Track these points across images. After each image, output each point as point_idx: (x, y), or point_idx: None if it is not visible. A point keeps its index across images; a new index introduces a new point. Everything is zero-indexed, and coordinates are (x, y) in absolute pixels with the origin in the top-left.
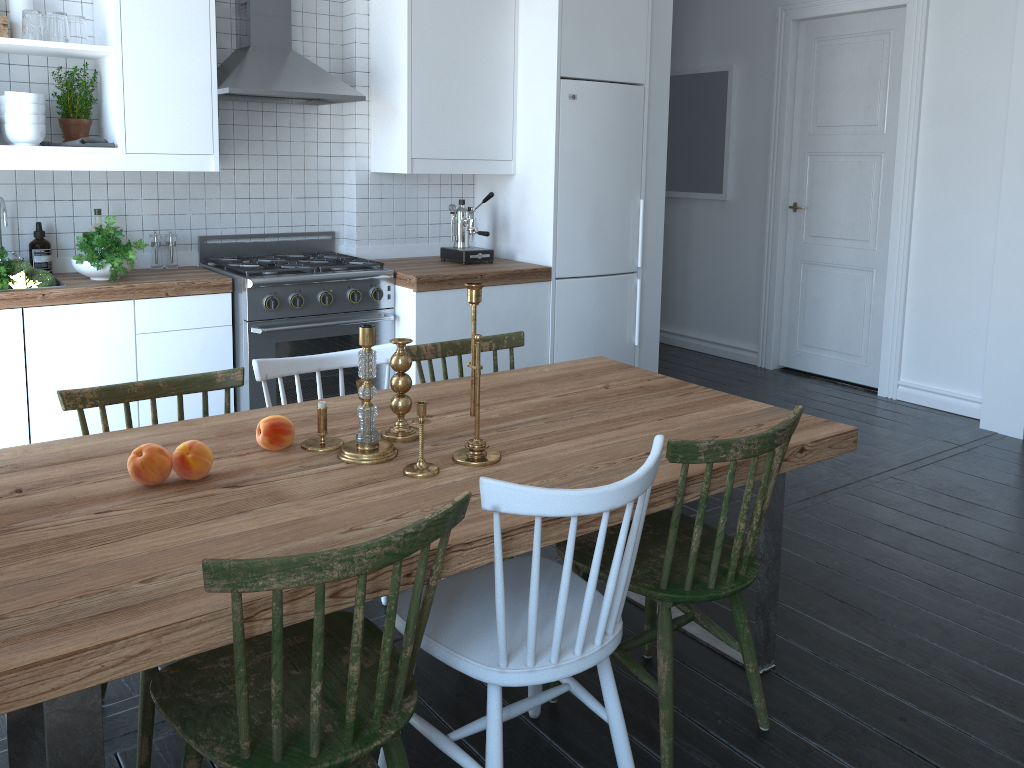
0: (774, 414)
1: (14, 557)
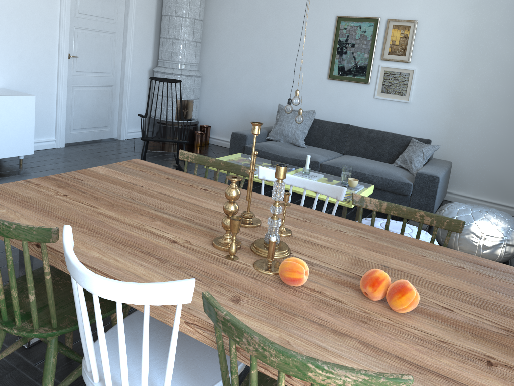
0: (119, 167)
1: (512, 311)
